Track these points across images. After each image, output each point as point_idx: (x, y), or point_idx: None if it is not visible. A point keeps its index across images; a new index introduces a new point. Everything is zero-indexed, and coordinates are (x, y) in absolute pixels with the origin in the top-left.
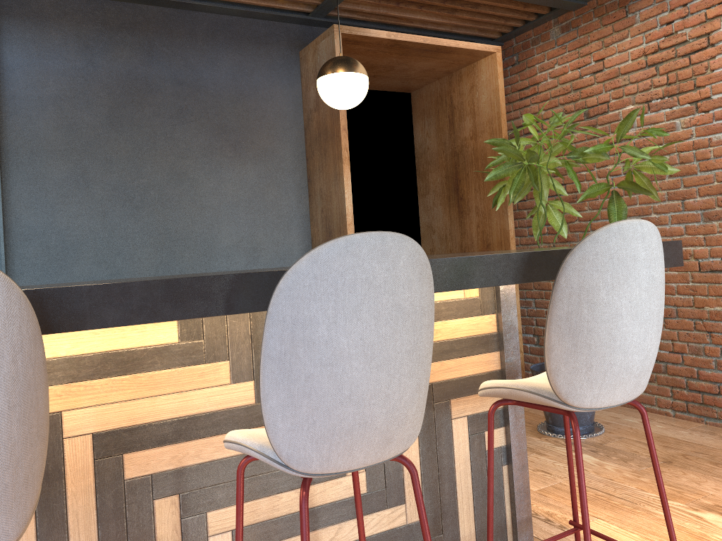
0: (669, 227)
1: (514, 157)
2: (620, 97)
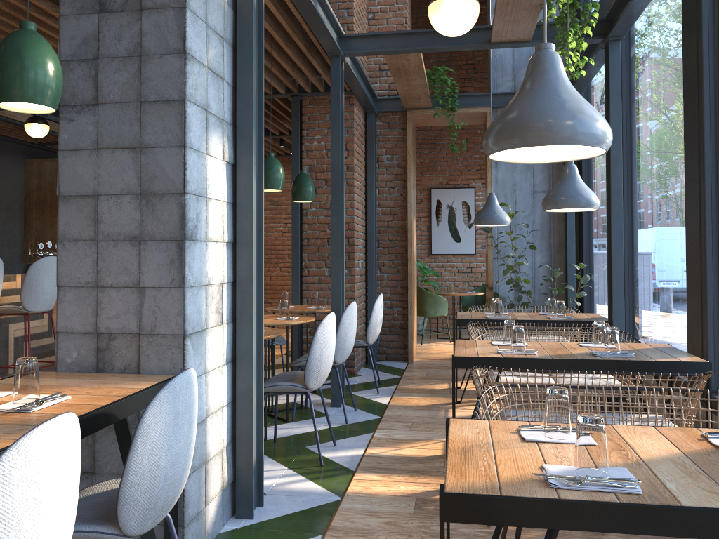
0: None
1: None
2: None
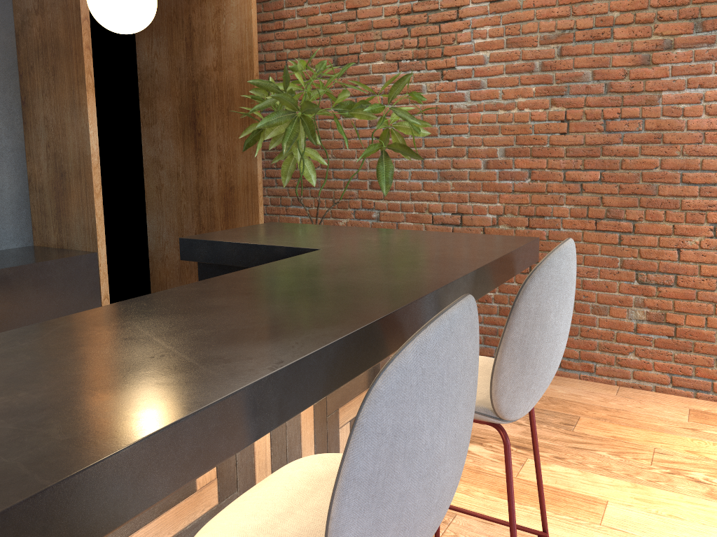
0: (409, 182)
1: (289, 106)
2: (371, 51)
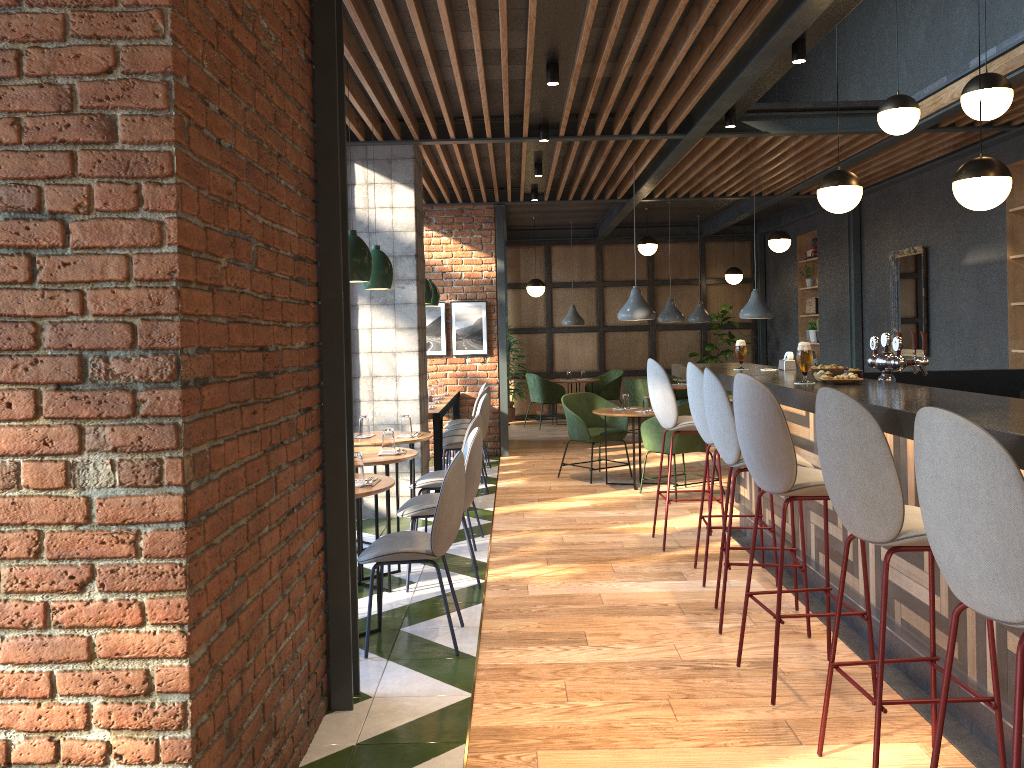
0: None
1: None
2: None
